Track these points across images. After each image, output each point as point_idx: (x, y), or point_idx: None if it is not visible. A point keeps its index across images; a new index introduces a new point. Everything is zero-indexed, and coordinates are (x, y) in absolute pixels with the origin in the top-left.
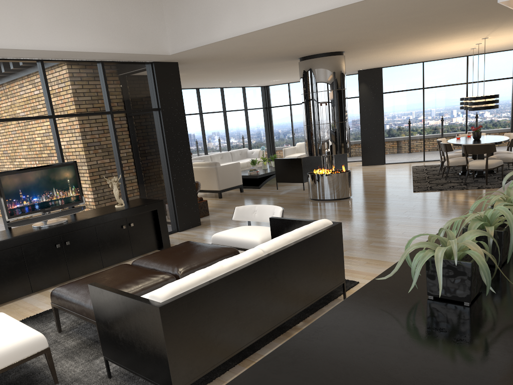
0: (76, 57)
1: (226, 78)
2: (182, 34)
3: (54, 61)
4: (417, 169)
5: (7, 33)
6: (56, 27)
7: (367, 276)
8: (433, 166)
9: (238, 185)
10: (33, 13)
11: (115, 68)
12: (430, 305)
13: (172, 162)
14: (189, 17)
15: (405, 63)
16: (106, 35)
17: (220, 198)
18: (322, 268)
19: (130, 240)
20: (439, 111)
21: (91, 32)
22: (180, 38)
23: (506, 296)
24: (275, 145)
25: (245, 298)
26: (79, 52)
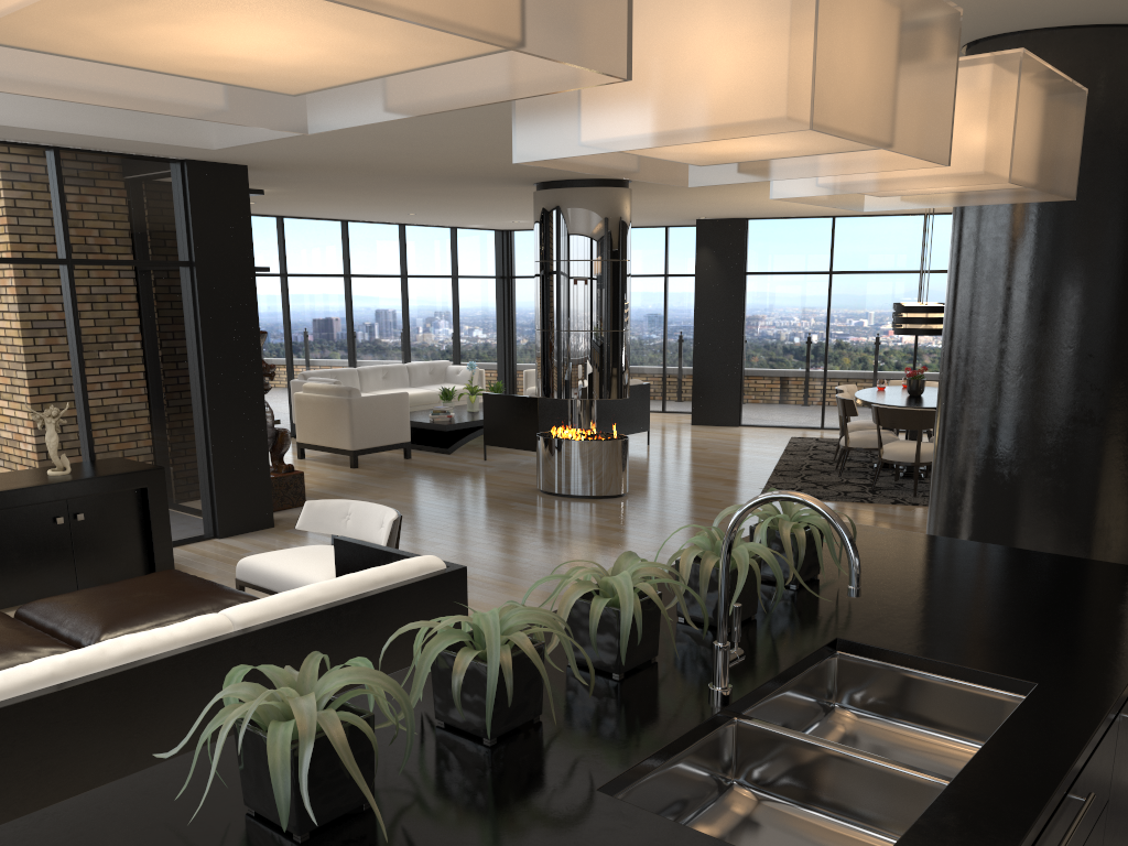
0: None
1: (395, 207)
2: None
3: None
4: (797, 445)
5: None
6: None
7: None
8: (832, 442)
9: (400, 442)
10: None
11: (90, 166)
12: (222, 833)
13: (214, 384)
14: None
15: (796, 216)
16: None
17: (354, 467)
18: (402, 666)
19: (72, 551)
20: (861, 325)
21: None
22: None
23: (400, 825)
24: (517, 360)
25: (159, 728)
26: None
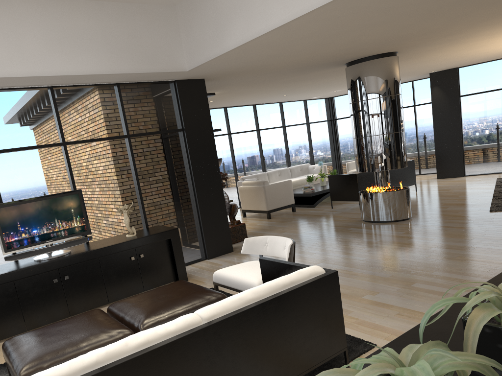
0: (86, 81)
1: (276, 92)
2: (196, 48)
3: (65, 87)
4: None
5: (0, 62)
6: (55, 51)
7: (391, 336)
8: None
9: (290, 204)
10: (29, 39)
11: (133, 90)
12: None
13: (198, 185)
14: (200, 28)
15: (486, 61)
16: (112, 55)
17: (269, 218)
18: (305, 335)
19: (140, 272)
20: None
21: (95, 53)
22: (194, 52)
23: None
24: (341, 159)
25: None
26: (82, 76)
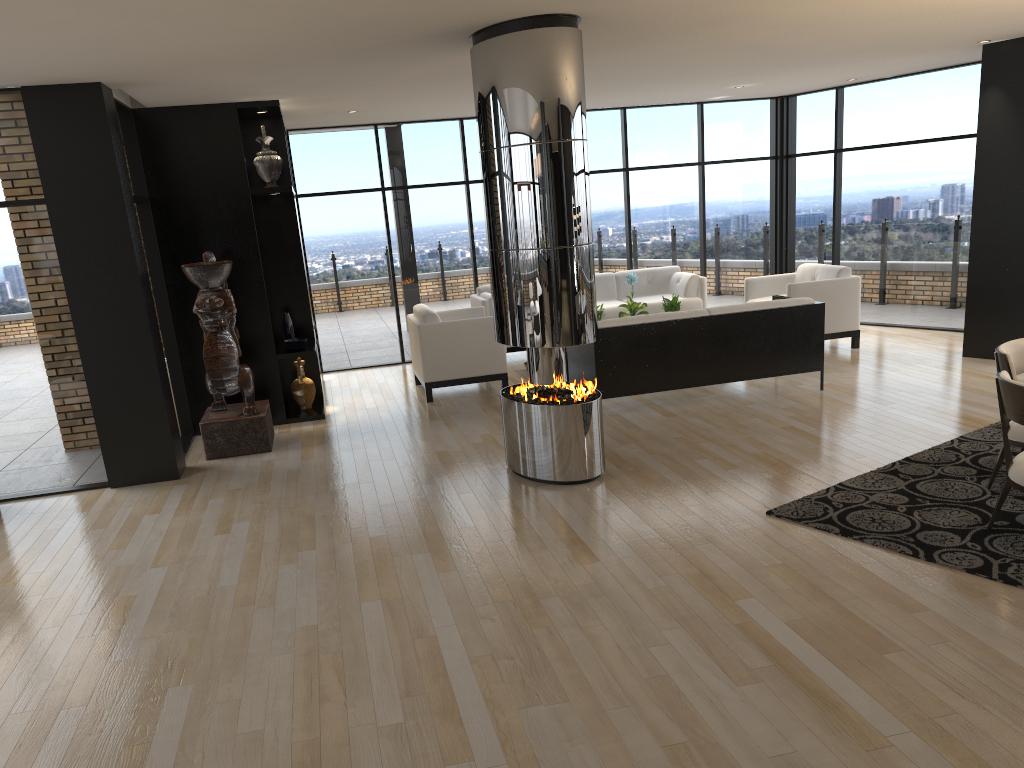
0: None
1: None
2: None
3: None
4: None
5: None
6: None
7: None
8: None
9: (492, 373)
10: None
11: None
12: None
13: (85, 328)
14: None
15: None
16: None
17: (427, 401)
18: None
19: None
20: None
21: None
22: None
23: None
24: (792, 261)
25: None
26: None
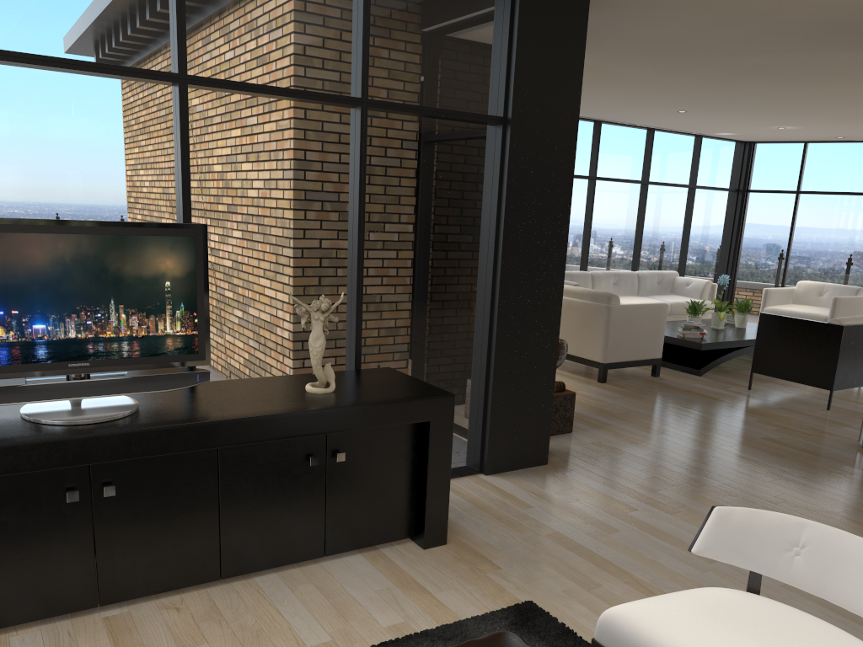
0: None
1: (679, 97)
2: None
3: None
4: None
5: None
6: None
7: None
8: None
9: (651, 358)
10: None
11: None
12: None
13: (508, 280)
14: None
15: None
16: None
17: (602, 382)
18: None
19: (324, 502)
20: None
21: None
22: None
23: None
24: (738, 276)
25: None
26: None
